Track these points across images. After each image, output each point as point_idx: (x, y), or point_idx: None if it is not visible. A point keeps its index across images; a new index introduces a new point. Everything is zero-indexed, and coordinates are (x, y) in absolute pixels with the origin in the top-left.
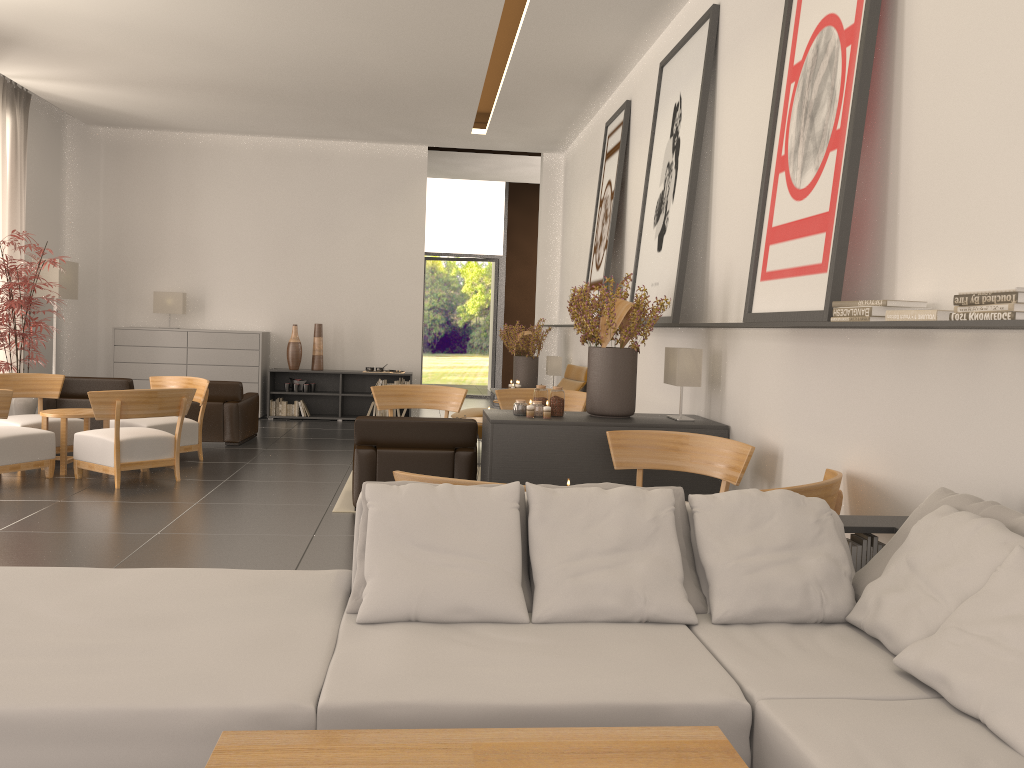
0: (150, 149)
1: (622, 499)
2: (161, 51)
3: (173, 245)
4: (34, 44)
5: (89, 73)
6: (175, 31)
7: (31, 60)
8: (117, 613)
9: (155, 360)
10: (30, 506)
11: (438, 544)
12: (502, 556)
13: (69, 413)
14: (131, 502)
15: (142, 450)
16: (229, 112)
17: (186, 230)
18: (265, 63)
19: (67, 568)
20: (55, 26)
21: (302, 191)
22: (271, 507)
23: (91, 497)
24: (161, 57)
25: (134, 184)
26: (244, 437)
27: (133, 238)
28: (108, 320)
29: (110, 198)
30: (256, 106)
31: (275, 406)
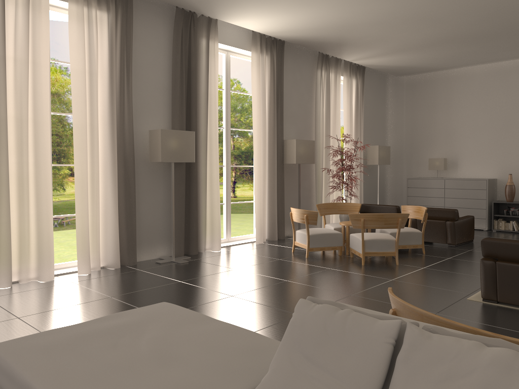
0: (427, 83)
1: (490, 362)
2: (406, 29)
3: (440, 132)
4: (350, 43)
5: (381, 50)
6: (406, 16)
7: (354, 51)
8: (163, 348)
9: (427, 195)
10: (314, 269)
11: (315, 358)
12: (358, 384)
13: (350, 223)
14: (360, 274)
15: (376, 246)
16: (462, 53)
17: (447, 123)
18: (465, 19)
19: (197, 313)
20: (352, 31)
21: (517, 91)
22: (430, 289)
23: (345, 268)
24: (408, 32)
25: (419, 102)
26: (460, 242)
27: (419, 131)
28: (407, 174)
29: (408, 111)
30: (476, 46)
31: (497, 223)
